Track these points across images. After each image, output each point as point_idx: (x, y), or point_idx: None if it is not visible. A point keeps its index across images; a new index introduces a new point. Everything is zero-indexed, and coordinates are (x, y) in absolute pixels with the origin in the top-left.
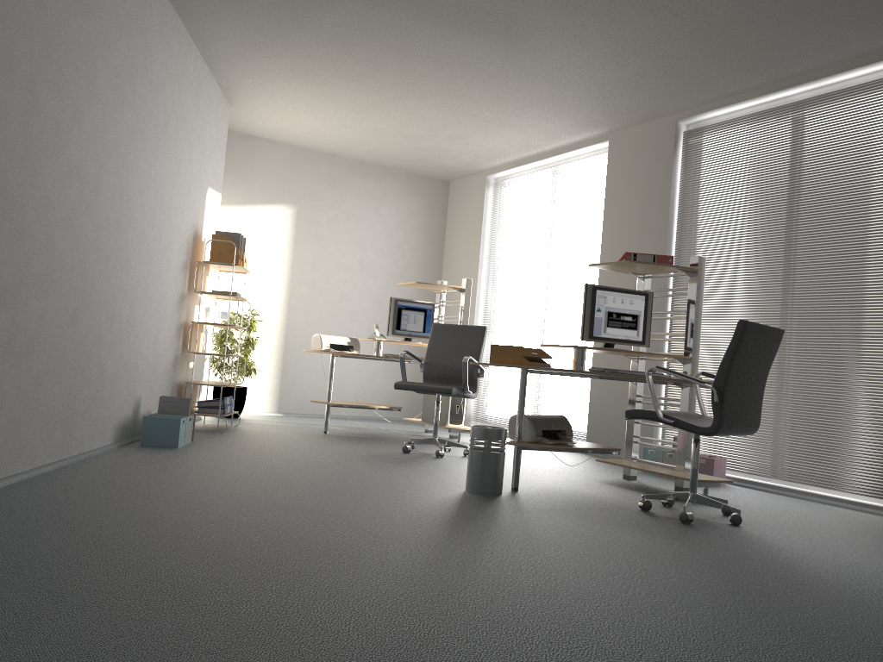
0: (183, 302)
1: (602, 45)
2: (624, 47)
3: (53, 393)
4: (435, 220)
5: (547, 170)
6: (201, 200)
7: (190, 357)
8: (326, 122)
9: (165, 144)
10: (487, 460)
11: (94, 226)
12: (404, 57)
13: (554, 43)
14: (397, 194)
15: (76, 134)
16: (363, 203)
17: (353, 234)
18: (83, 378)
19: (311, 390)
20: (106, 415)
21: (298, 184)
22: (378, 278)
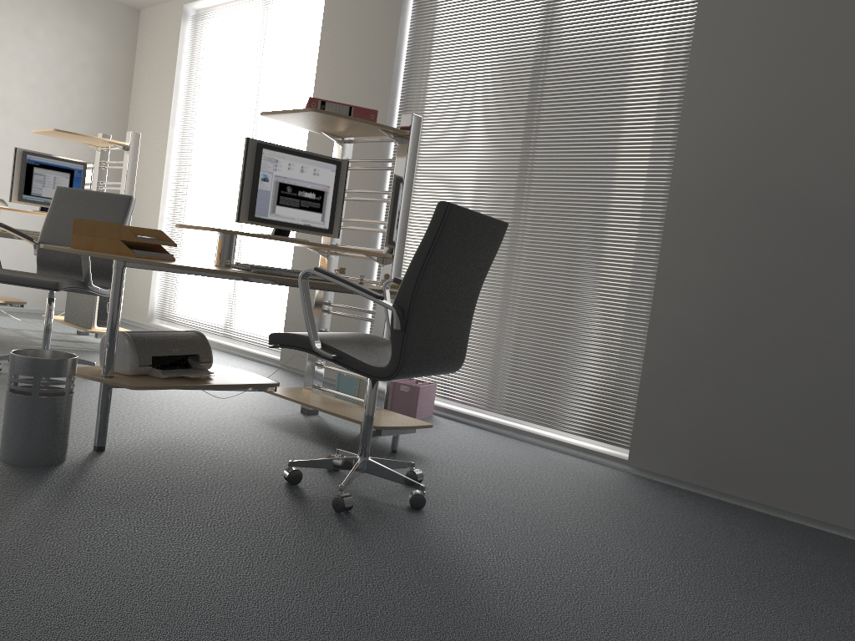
0: None
1: None
2: None
3: None
4: (118, 58)
5: (257, 3)
6: None
7: None
8: None
9: None
10: (33, 411)
11: None
12: None
13: None
14: (61, 14)
15: None
16: (6, 19)
17: None
18: None
19: None
20: None
21: None
22: (30, 127)
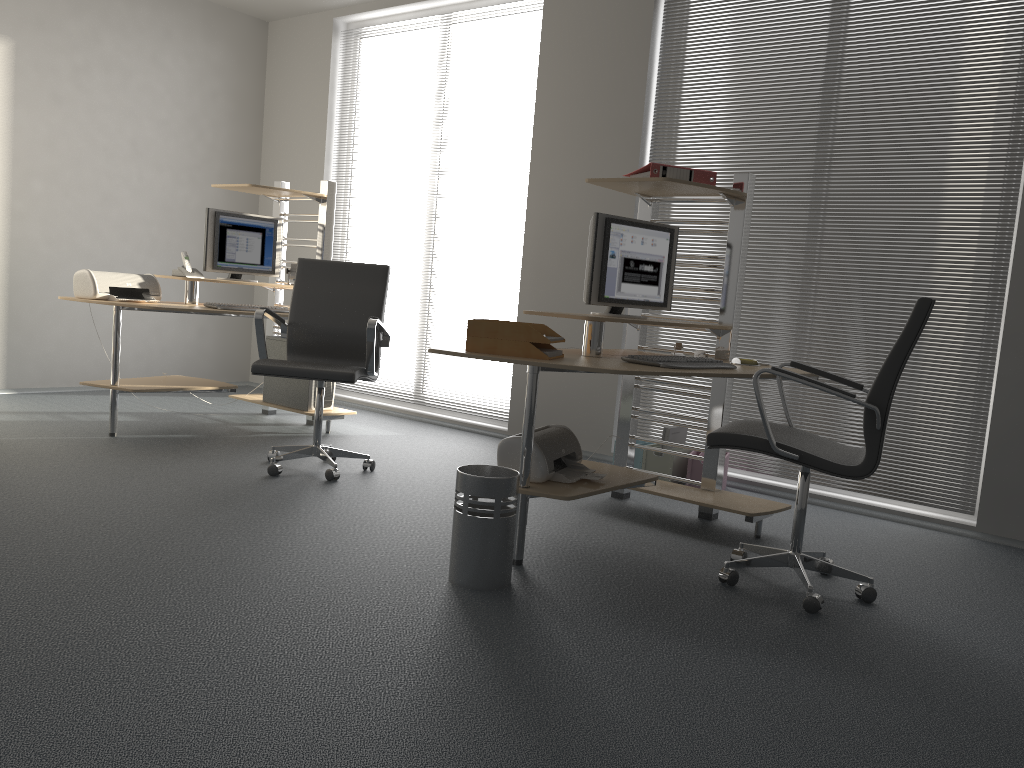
0: None
1: None
2: None
3: None
4: (248, 81)
5: (435, 17)
6: None
7: None
8: None
9: None
10: (494, 532)
11: None
12: None
13: None
14: (188, 34)
15: None
16: (132, 45)
17: (117, 96)
18: None
19: (62, 351)
20: None
21: None
22: (162, 171)
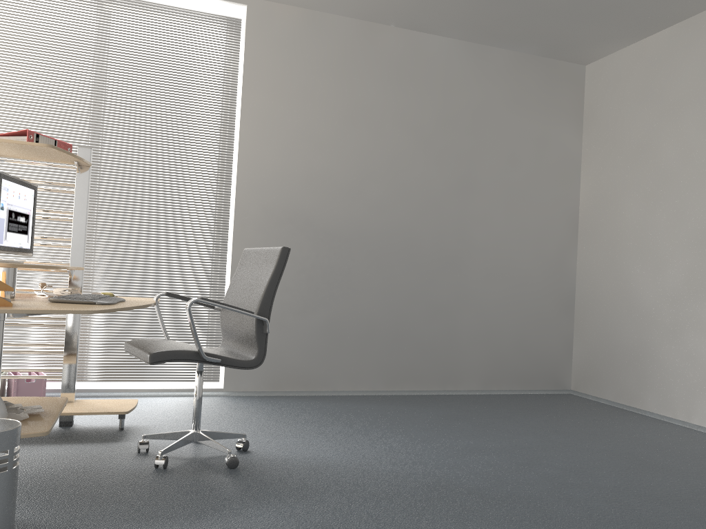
0: None
1: None
2: None
3: None
4: None
5: None
6: None
7: None
8: None
9: None
10: (8, 485)
11: None
12: None
13: None
14: None
15: None
16: None
17: None
18: None
19: None
20: None
21: None
22: None
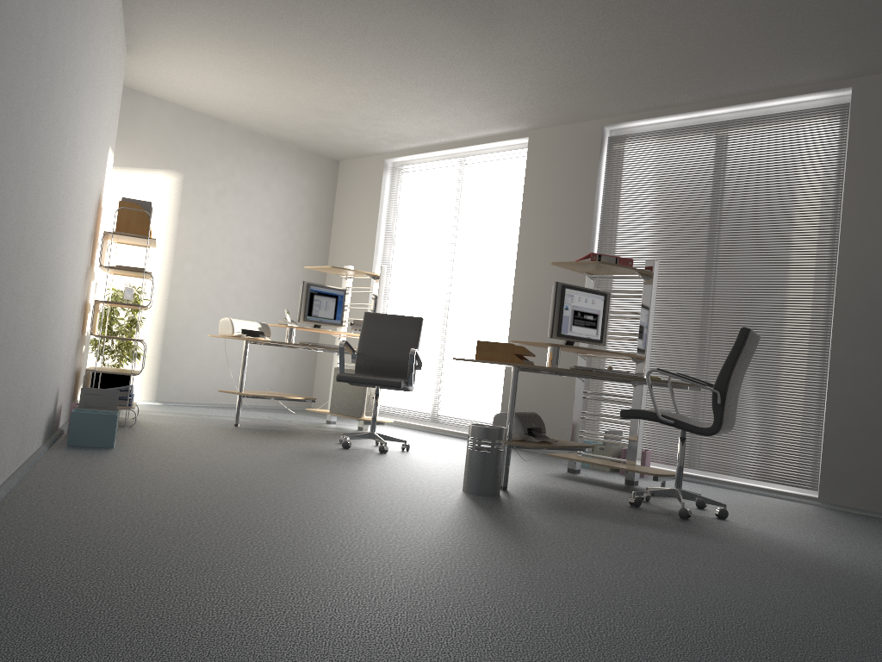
0: (87, 278)
1: (571, 45)
2: (591, 50)
3: (21, 389)
4: (323, 200)
5: (454, 159)
6: (105, 160)
7: (84, 340)
8: (234, 86)
9: (97, 94)
10: (490, 460)
11: (58, 187)
12: (362, 29)
13: (525, 37)
14: (288, 169)
15: (60, 76)
16: (253, 177)
17: (241, 209)
18: (36, 370)
19: (192, 377)
20: (42, 412)
21: (186, 149)
22: (265, 258)
